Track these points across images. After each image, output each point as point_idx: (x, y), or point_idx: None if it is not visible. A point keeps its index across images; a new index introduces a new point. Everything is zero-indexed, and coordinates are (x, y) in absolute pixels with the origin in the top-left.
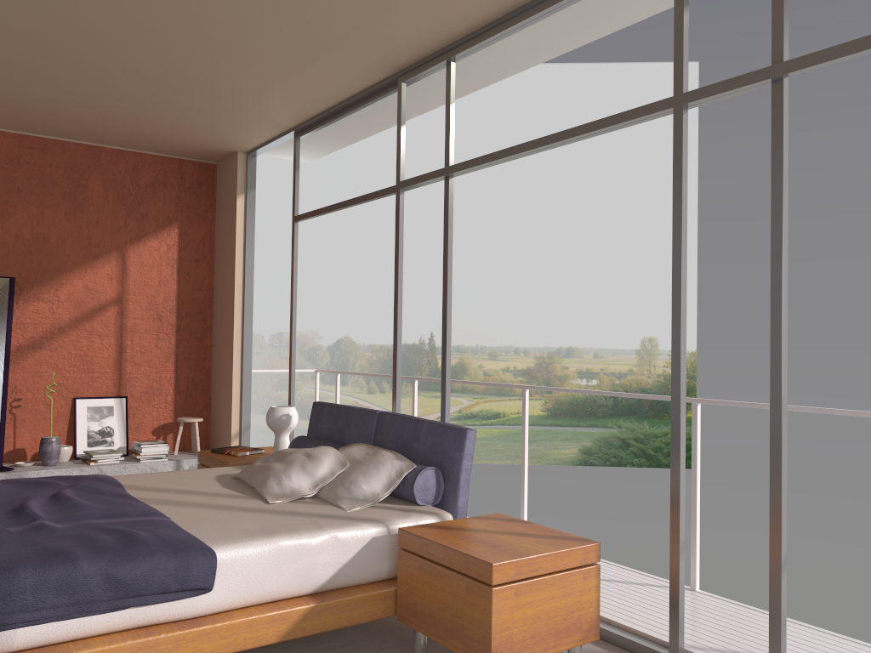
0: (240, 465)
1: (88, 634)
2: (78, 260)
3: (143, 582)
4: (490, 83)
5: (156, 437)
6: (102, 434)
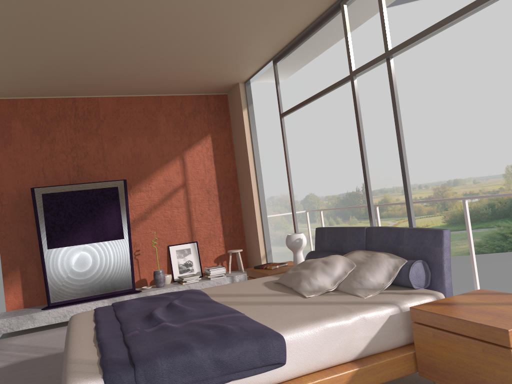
0: (275, 274)
1: None
2: (158, 164)
3: (238, 362)
4: None
5: (217, 264)
6: (186, 265)
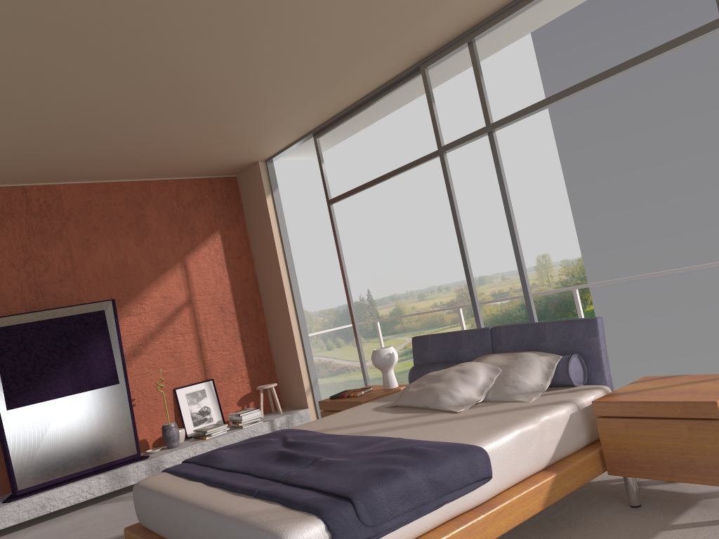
0: (369, 401)
1: (423, 532)
2: (152, 276)
3: (451, 481)
4: (487, 56)
5: (241, 407)
6: (202, 413)
